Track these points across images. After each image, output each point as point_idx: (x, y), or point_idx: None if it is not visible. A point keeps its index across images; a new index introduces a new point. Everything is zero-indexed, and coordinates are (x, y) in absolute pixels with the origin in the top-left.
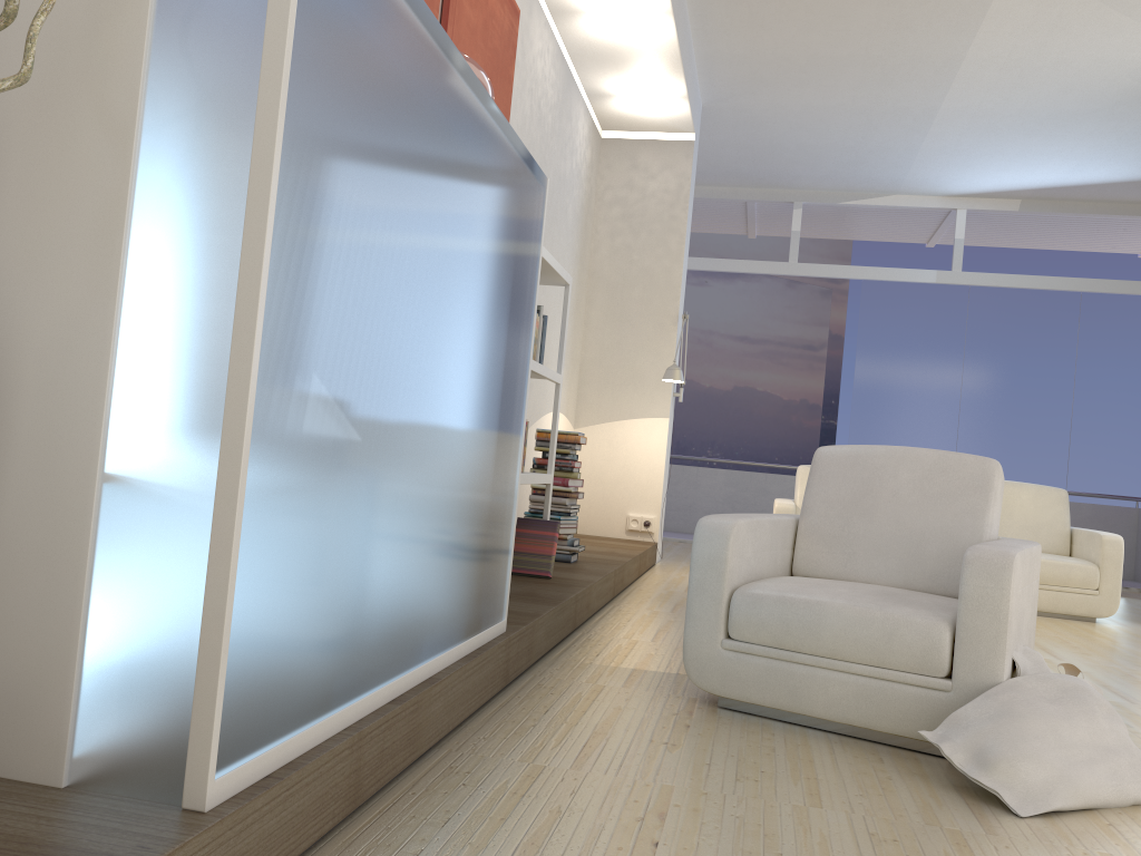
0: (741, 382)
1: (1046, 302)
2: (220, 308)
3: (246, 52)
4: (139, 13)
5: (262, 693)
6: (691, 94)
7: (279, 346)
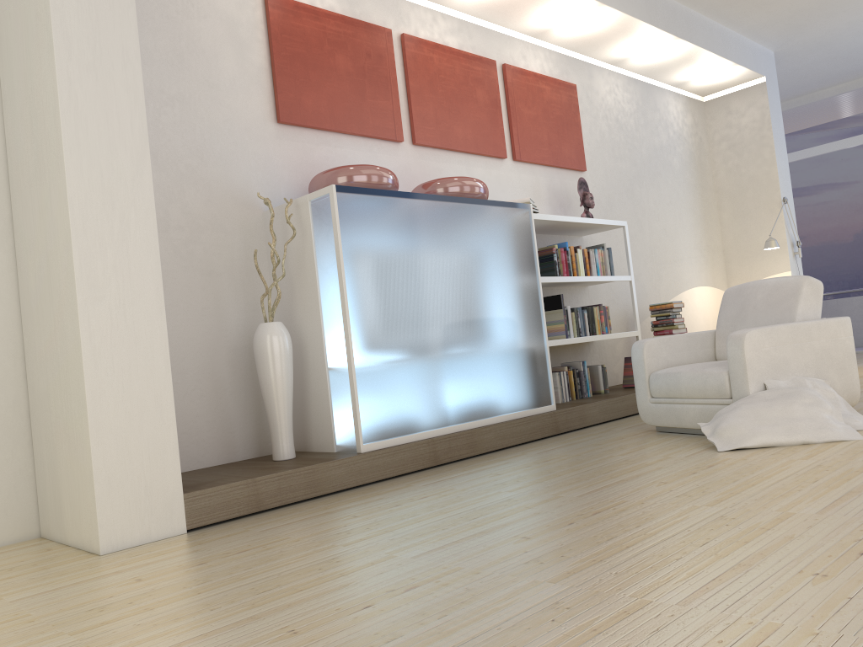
0: None
1: None
2: (340, 317)
3: (332, 247)
4: (311, 243)
5: (378, 422)
6: (742, 58)
7: (358, 323)
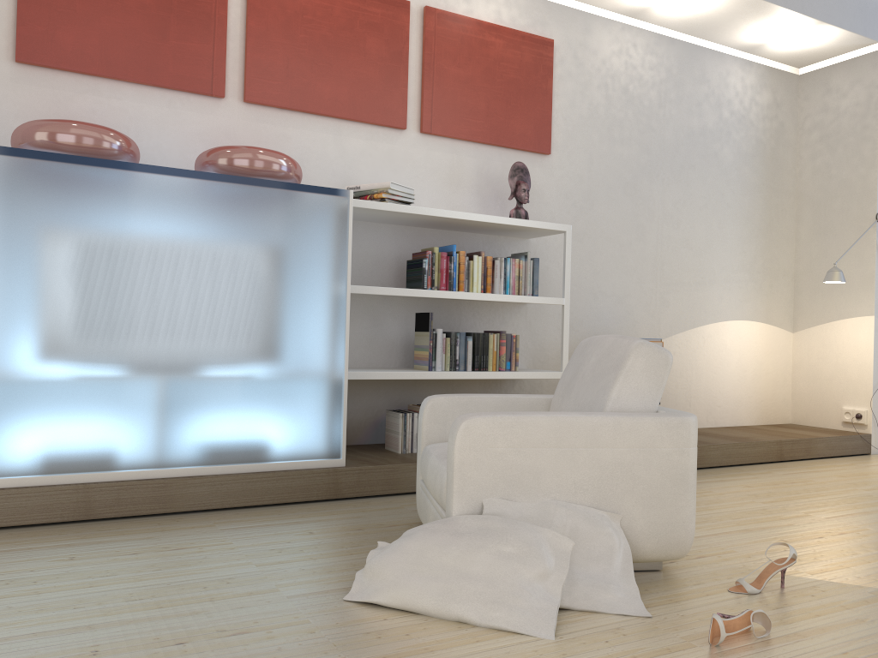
0: None
1: None
2: None
3: None
4: None
5: None
6: (836, 15)
7: None
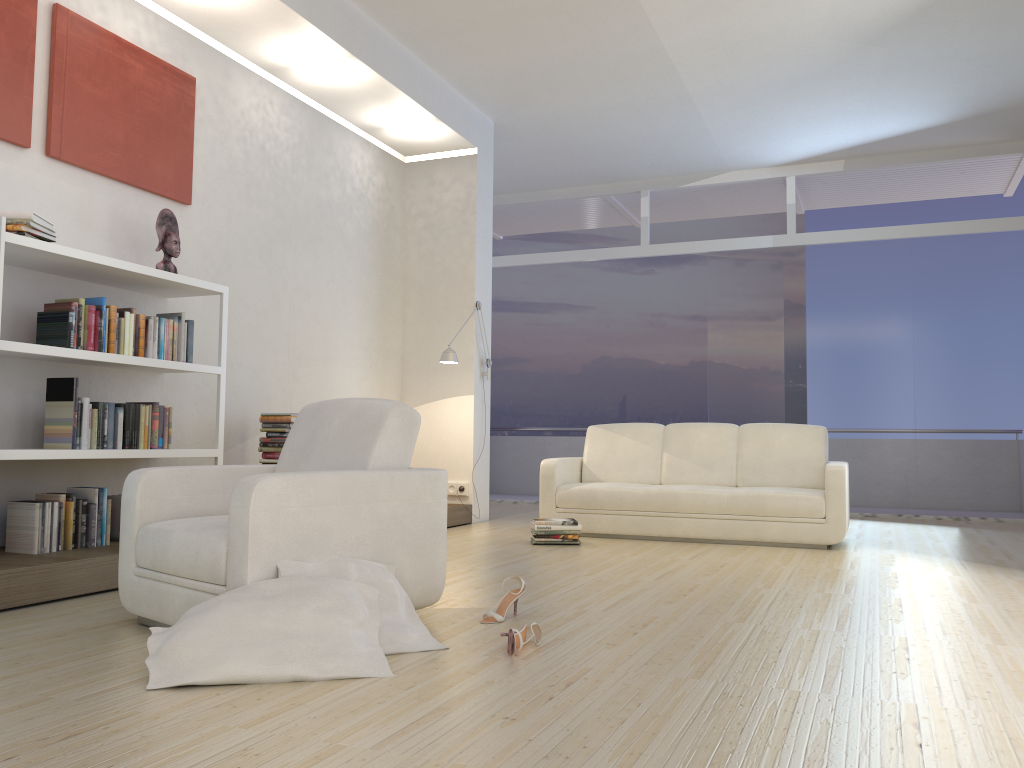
0: (697, 357)
1: (879, 252)
2: None
3: None
4: None
5: None
6: (448, 116)
7: None
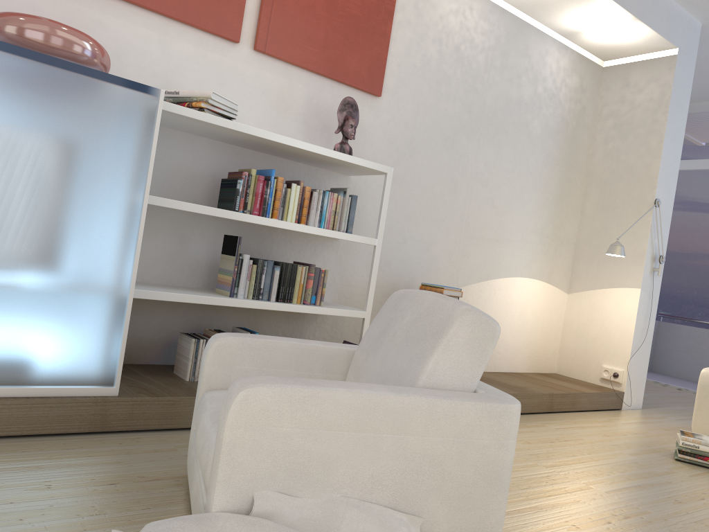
0: None
1: None
2: None
3: None
4: None
5: None
6: (648, 15)
7: None
